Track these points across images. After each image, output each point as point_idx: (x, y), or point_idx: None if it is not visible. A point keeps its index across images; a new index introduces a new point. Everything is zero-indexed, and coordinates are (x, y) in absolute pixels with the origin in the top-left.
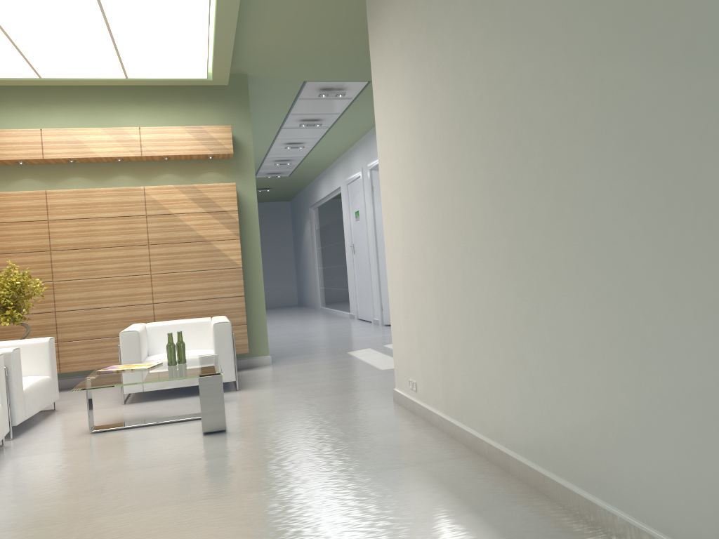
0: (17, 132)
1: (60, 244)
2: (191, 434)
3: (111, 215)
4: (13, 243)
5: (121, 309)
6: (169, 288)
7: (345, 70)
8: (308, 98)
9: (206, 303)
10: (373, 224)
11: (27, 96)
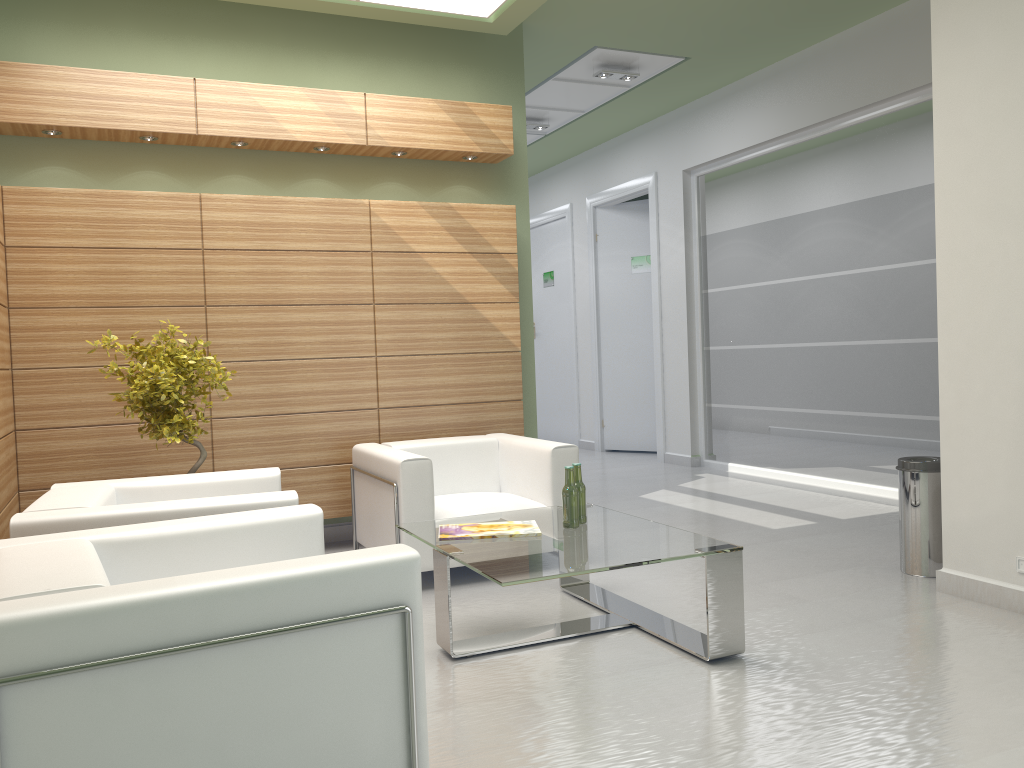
0: (151, 79)
1: (223, 295)
2: (676, 661)
3: (312, 247)
4: (139, 287)
5: (324, 416)
6: (405, 383)
7: (673, 33)
8: (566, 79)
9: (462, 410)
10: (593, 292)
11: (154, 17)
